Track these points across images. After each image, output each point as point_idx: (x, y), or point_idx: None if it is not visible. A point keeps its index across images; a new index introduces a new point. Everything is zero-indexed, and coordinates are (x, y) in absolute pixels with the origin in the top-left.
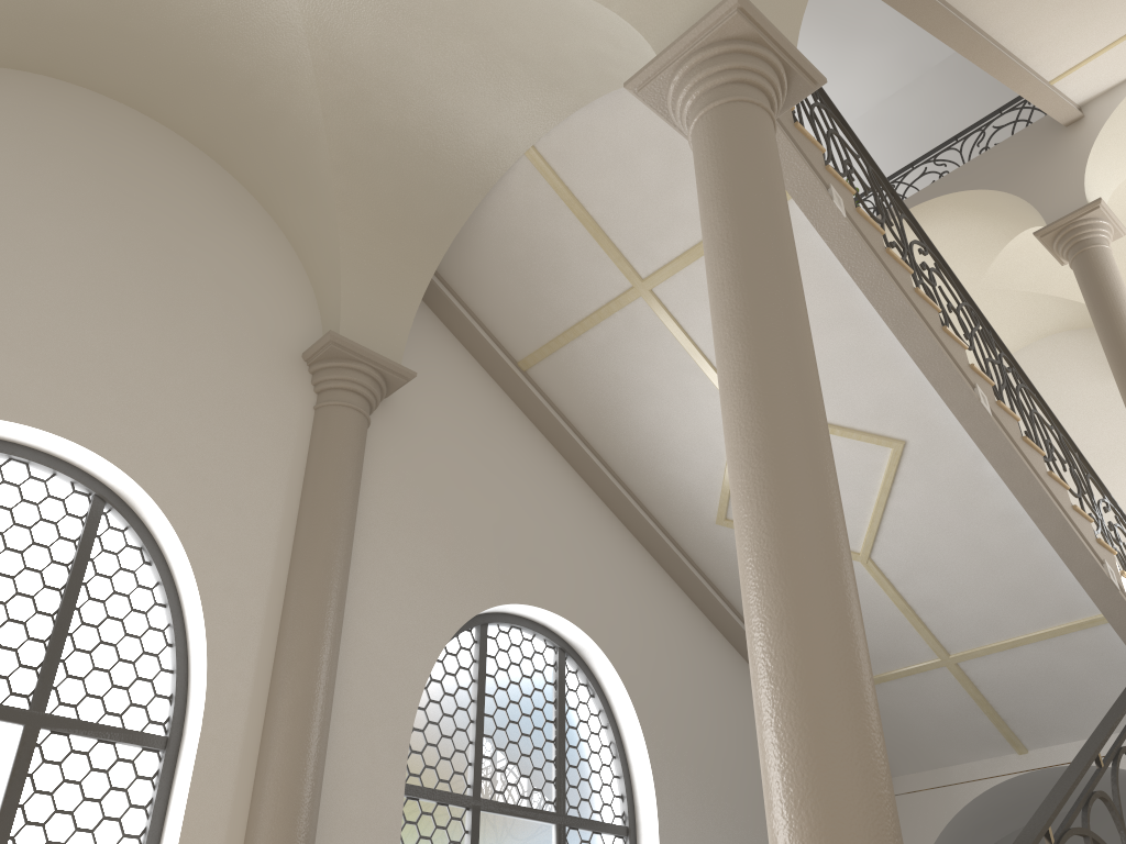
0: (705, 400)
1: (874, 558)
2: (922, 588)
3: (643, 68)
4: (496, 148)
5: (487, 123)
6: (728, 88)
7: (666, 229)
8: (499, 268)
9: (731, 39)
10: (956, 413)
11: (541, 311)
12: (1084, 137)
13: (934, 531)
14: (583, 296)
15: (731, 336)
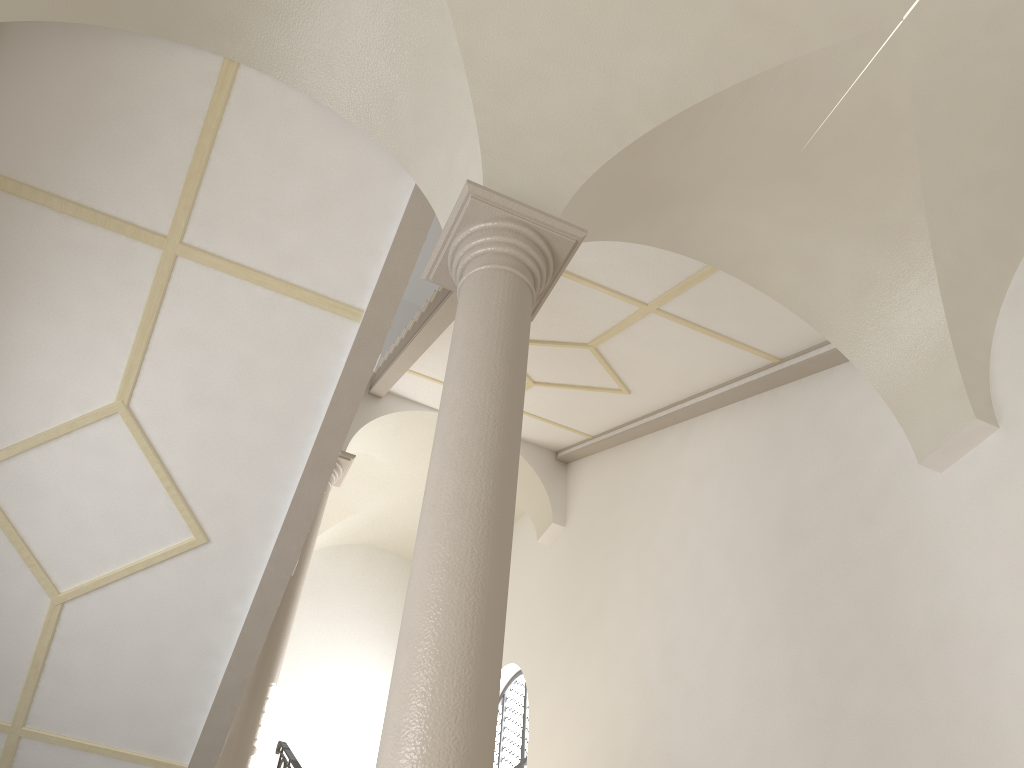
0: (99, 371)
1: (67, 606)
2: (74, 657)
3: (491, 191)
4: (216, 27)
5: (242, 9)
6: (529, 273)
7: (250, 236)
8: (70, 85)
9: (550, 247)
10: (273, 554)
11: (56, 157)
12: (372, 410)
13: (143, 620)
14: (113, 193)
15: (485, 466)
